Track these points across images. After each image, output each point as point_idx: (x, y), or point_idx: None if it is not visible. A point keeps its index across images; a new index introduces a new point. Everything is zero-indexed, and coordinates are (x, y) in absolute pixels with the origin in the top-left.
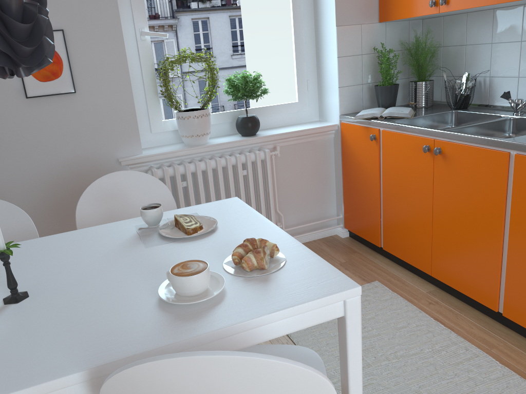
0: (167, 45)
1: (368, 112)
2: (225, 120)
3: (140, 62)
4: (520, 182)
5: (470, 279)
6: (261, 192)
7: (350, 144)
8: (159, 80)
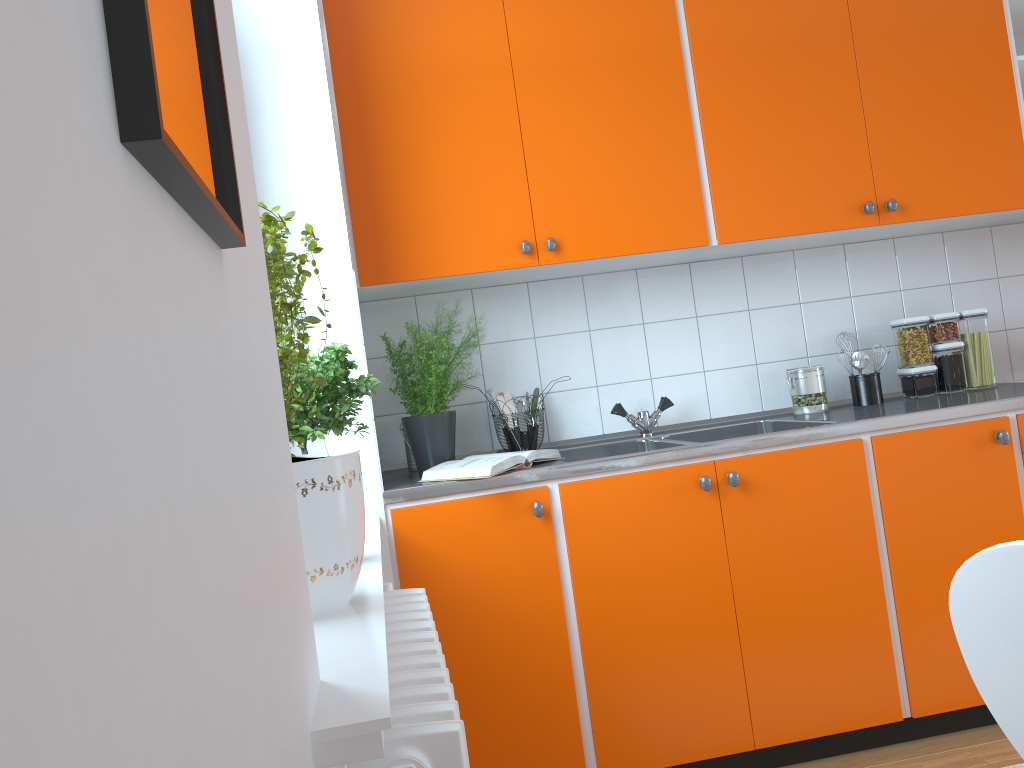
0: None
1: (484, 460)
2: None
3: None
4: (891, 477)
5: (843, 694)
6: None
7: (440, 555)
8: None
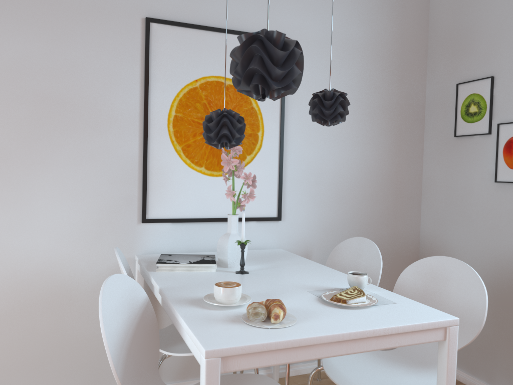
0: None
1: None
2: None
3: None
4: None
5: None
6: None
7: None
8: None
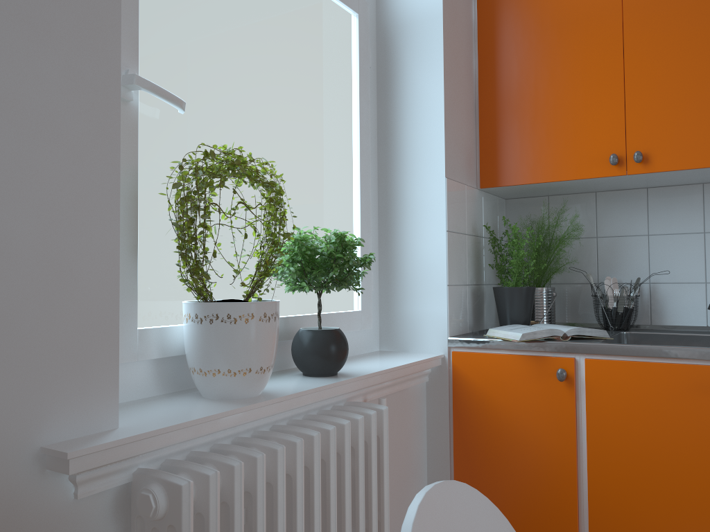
0: (169, 134)
1: (528, 328)
2: None
3: None
4: None
5: None
6: (374, 515)
7: (483, 392)
8: (179, 207)
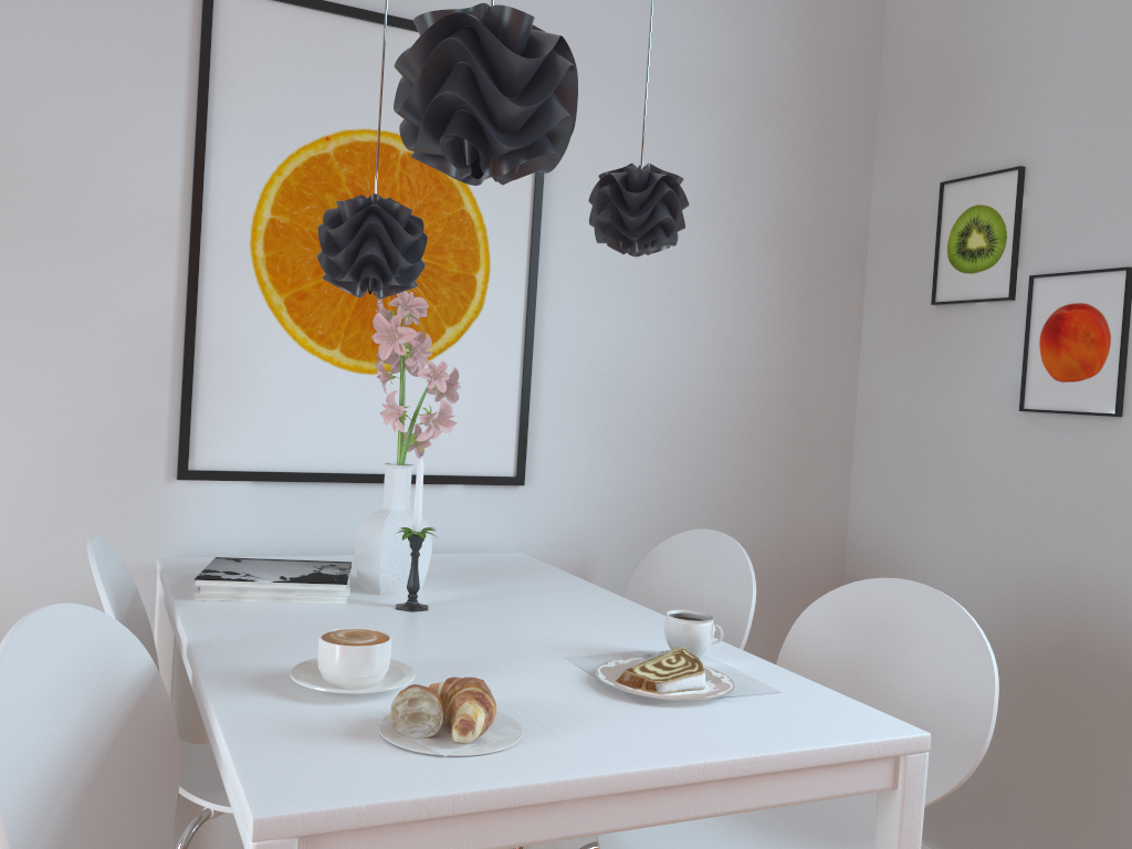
0: None
1: None
2: None
3: None
4: None
5: None
6: None
7: None
8: None
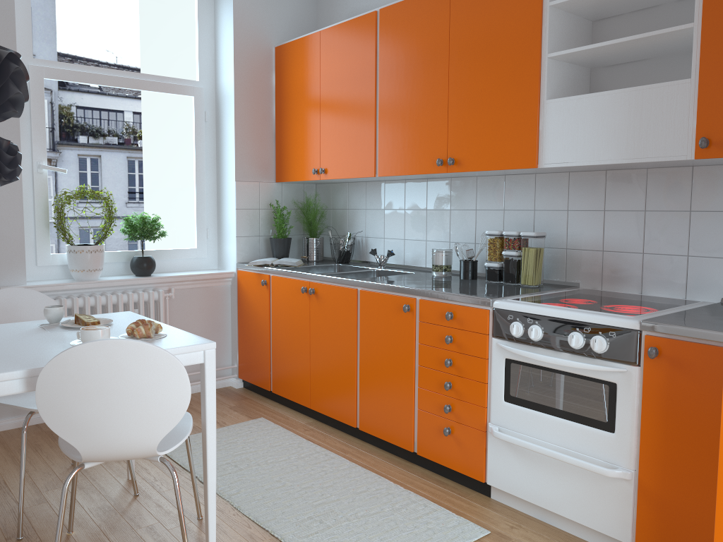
0: (64, 180)
1: (261, 260)
2: (119, 260)
3: (34, 193)
4: (364, 312)
5: (337, 403)
6: None
7: (245, 290)
8: (54, 212)
